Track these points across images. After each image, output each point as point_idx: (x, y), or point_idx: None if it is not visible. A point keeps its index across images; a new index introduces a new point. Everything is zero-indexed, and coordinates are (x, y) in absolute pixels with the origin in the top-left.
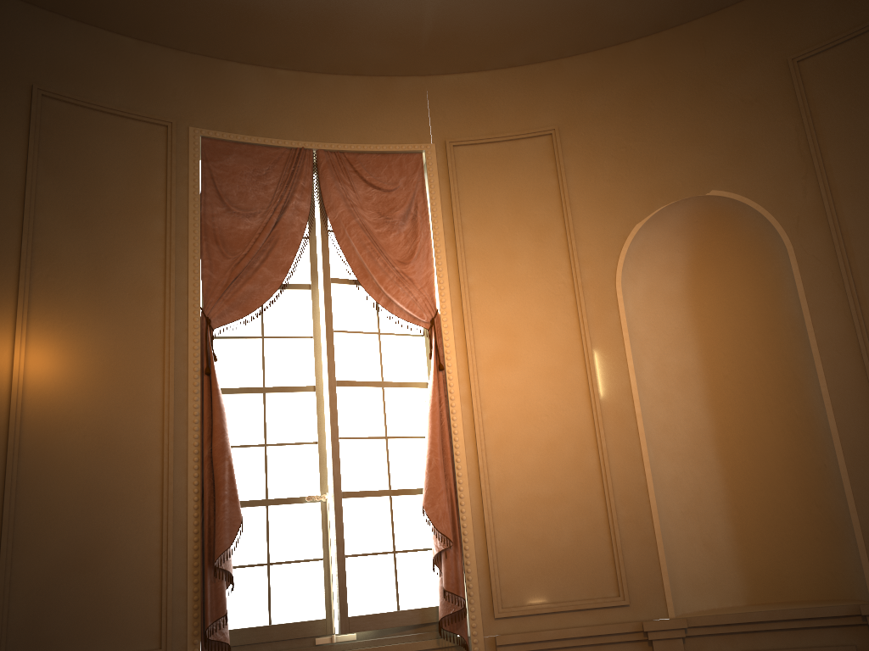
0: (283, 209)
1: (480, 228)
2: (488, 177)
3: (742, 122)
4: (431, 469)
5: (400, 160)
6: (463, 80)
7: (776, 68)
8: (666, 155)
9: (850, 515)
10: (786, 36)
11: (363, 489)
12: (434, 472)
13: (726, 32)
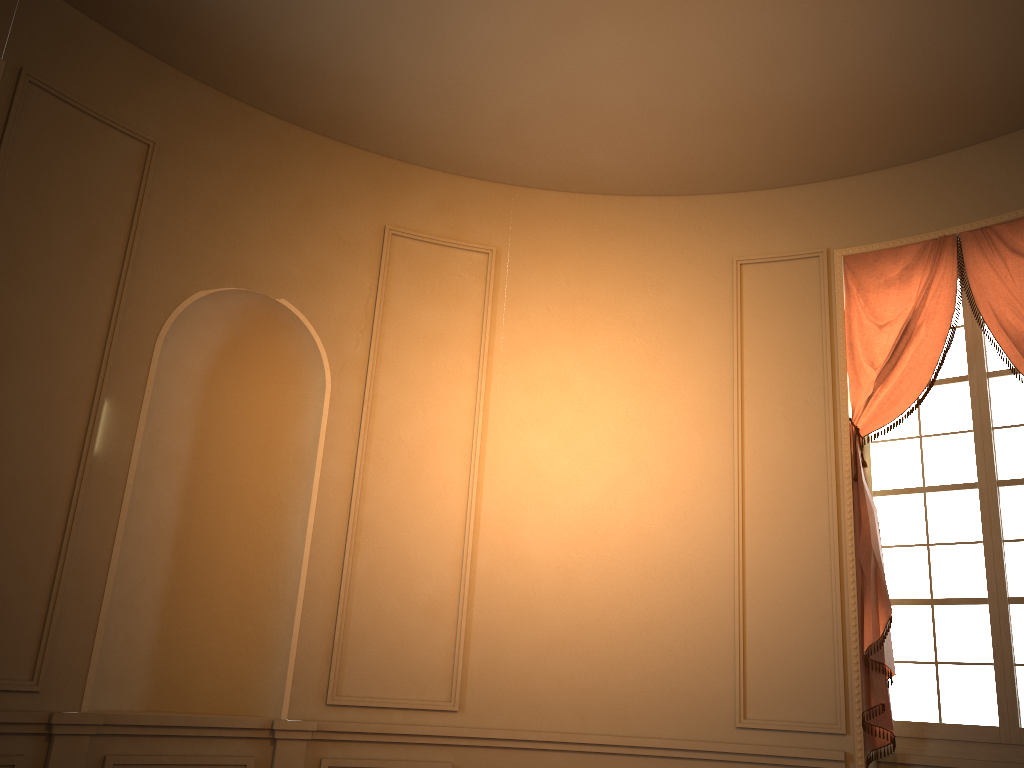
0: None
1: (25, 196)
2: (57, 144)
3: (331, 254)
4: None
5: None
6: (72, 15)
7: (375, 227)
8: (255, 241)
9: (292, 638)
10: (391, 207)
11: None
12: None
13: (347, 167)
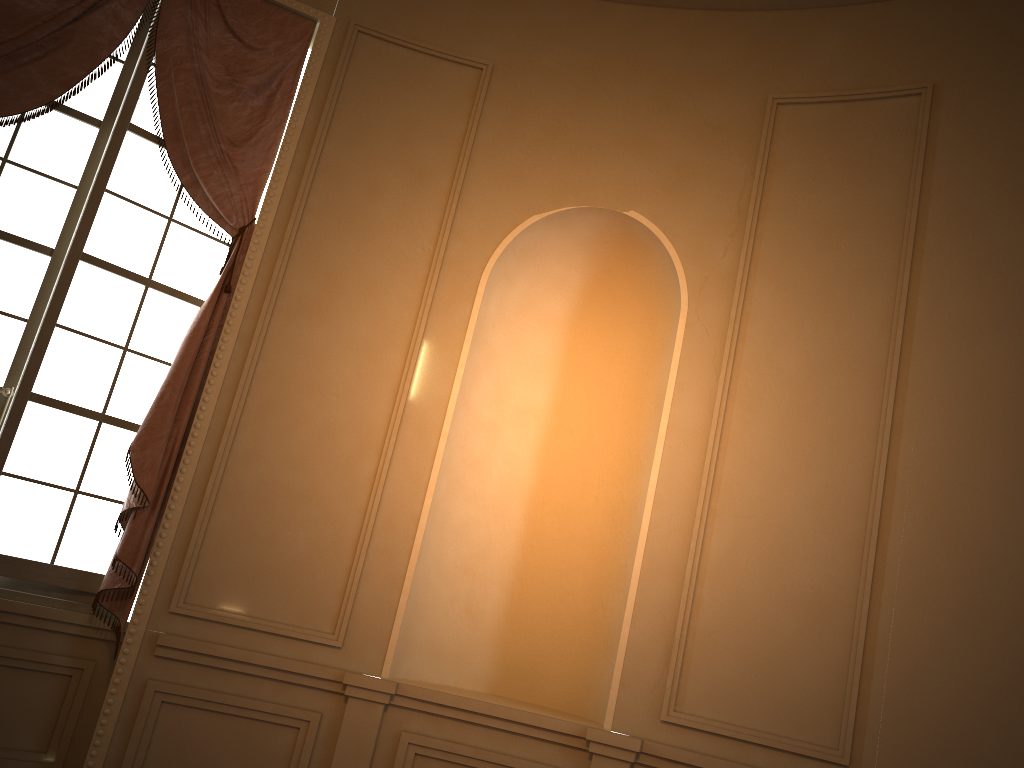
0: (94, 8)
1: (350, 143)
2: (386, 87)
3: (694, 147)
4: (160, 405)
5: (285, 19)
6: None
7: (754, 102)
8: (600, 150)
9: (622, 626)
10: (778, 71)
11: (65, 400)
12: (162, 411)
13: (720, 38)
